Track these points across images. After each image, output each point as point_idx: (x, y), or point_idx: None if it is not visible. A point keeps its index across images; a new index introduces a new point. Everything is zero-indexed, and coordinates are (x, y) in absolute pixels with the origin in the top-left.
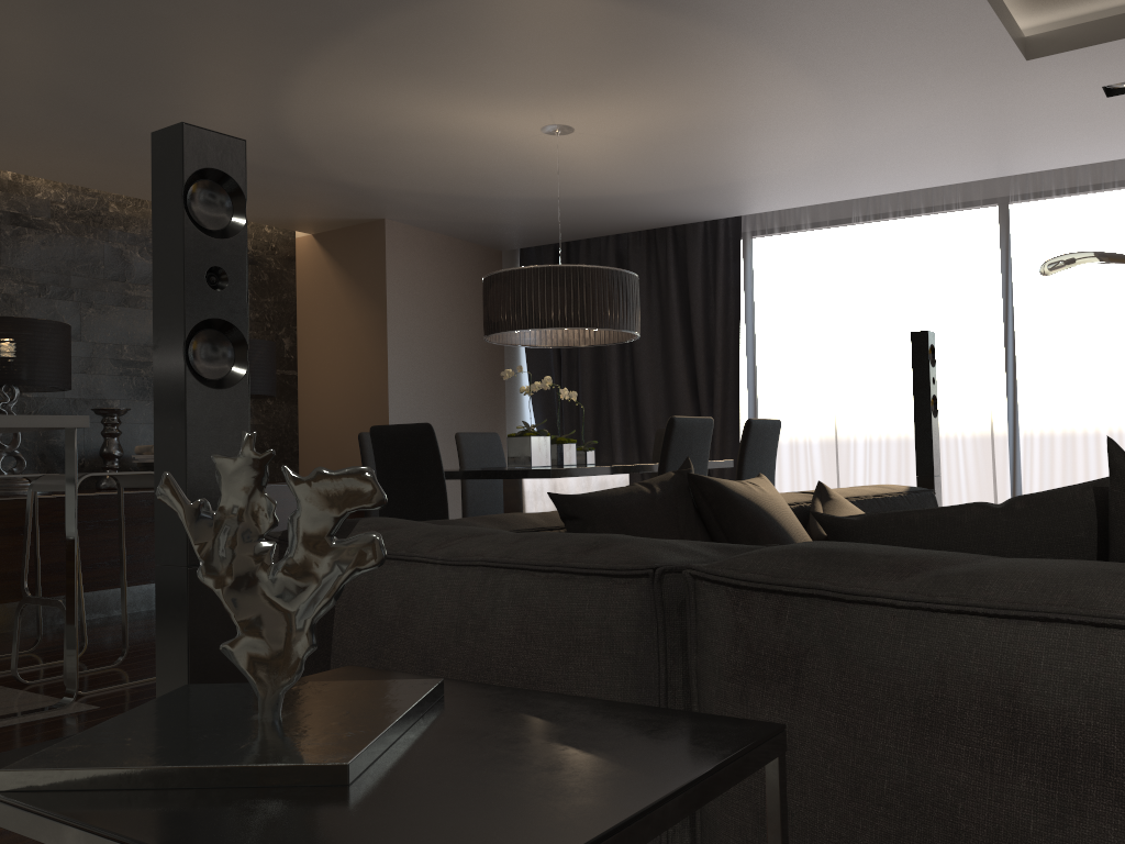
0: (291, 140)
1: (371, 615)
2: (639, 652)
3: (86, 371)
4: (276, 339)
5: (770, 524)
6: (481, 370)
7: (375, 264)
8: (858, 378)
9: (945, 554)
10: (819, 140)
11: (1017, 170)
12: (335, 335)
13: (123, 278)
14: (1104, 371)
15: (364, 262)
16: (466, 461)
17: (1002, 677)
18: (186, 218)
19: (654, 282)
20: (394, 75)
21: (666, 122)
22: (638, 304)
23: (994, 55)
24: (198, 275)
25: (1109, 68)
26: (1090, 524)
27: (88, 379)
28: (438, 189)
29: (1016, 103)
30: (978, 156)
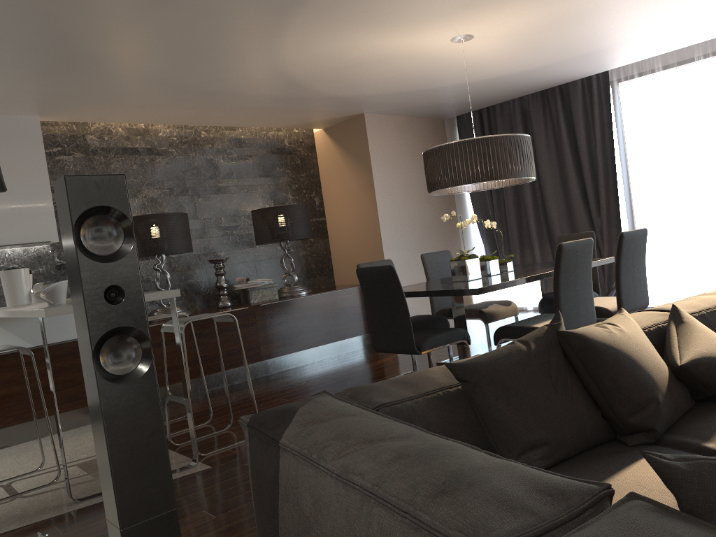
0: (291, 77)
1: (298, 506)
2: None
3: (202, 237)
4: (310, 199)
5: (629, 365)
6: (439, 202)
7: (361, 144)
8: (709, 178)
9: None
10: (660, 8)
11: None
12: (344, 193)
13: (215, 176)
14: None
15: (355, 143)
16: (429, 272)
17: None
18: (79, 253)
19: (549, 127)
20: (342, 25)
21: (539, 18)
22: (532, 156)
23: None
24: (96, 297)
25: None
26: None
27: (204, 241)
28: (392, 90)
29: None
30: None
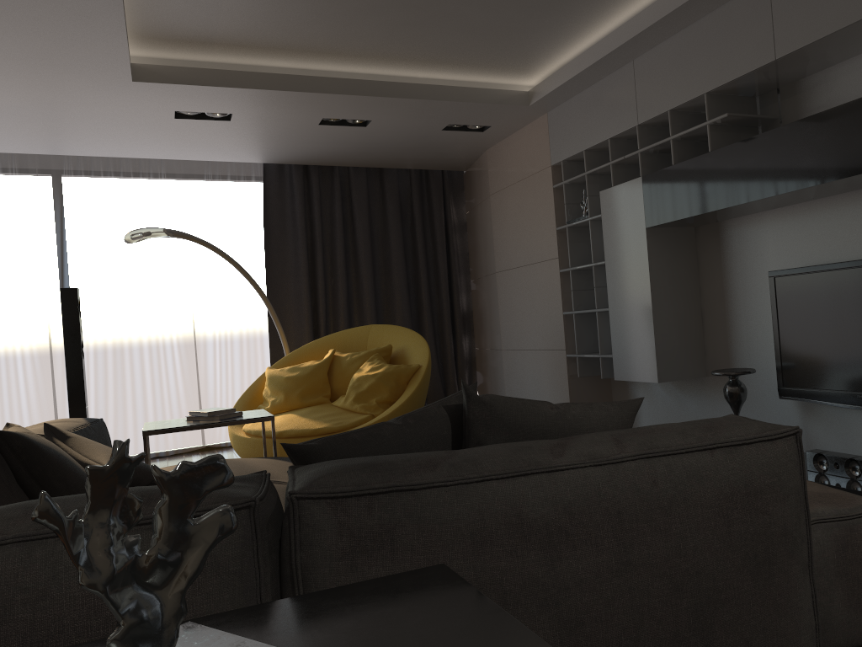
0: None
1: None
2: (244, 565)
3: None
4: None
5: (71, 465)
6: None
7: None
8: None
9: (431, 453)
10: None
11: (81, 153)
12: None
13: None
14: (146, 314)
15: None
16: None
17: (513, 507)
18: None
19: None
20: None
21: None
22: None
23: (111, 71)
24: None
25: (186, 101)
26: (448, 426)
27: None
28: None
29: (108, 107)
30: (54, 137)
